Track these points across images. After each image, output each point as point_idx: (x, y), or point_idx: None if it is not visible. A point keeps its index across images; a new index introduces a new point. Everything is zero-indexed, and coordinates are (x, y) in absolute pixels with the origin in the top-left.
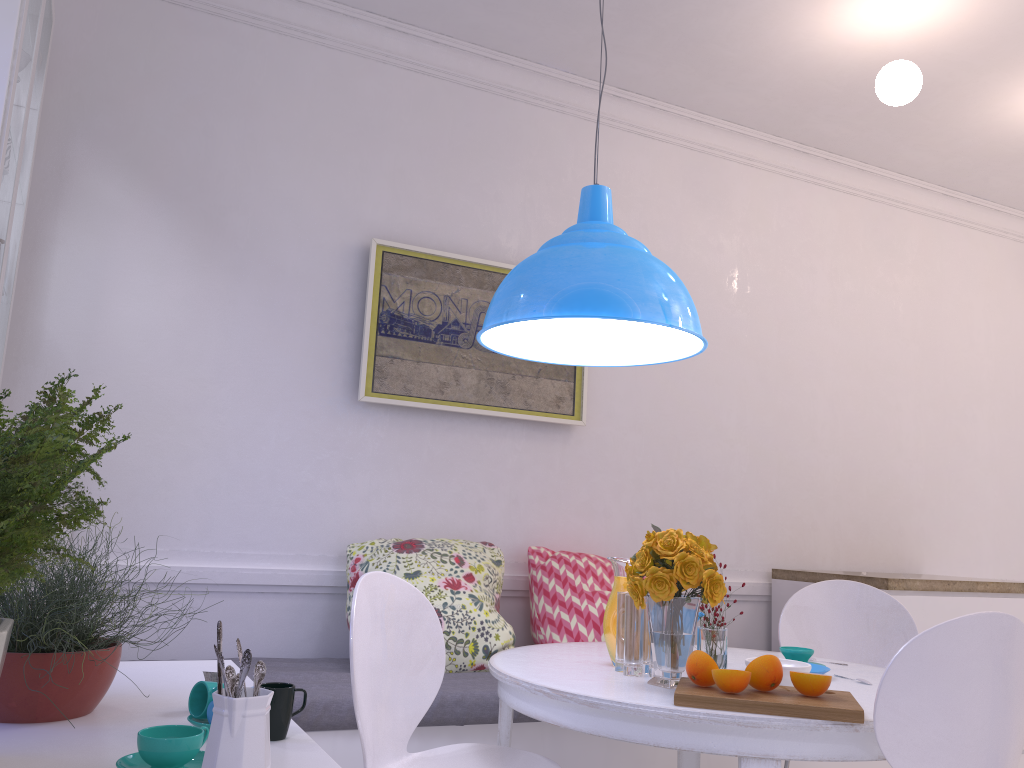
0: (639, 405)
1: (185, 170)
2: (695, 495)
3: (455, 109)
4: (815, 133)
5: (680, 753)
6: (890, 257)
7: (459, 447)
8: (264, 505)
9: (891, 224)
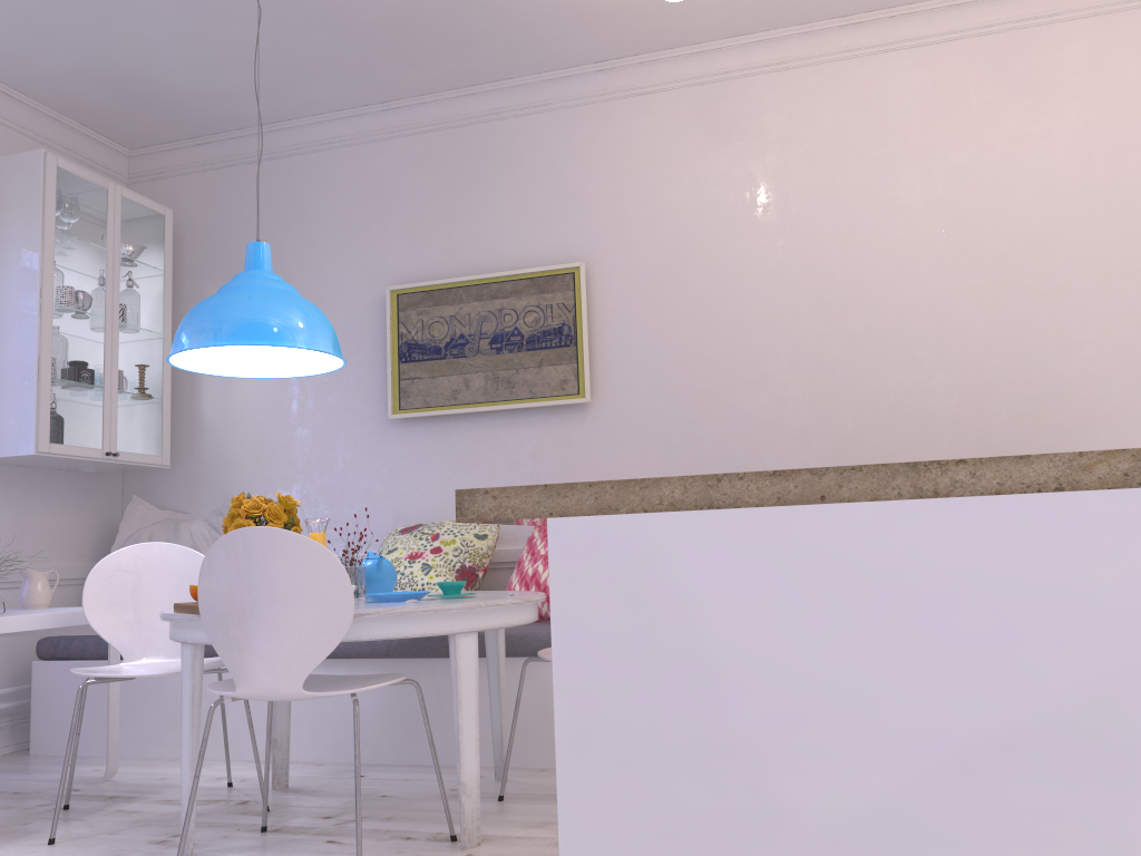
0: (660, 369)
1: None
2: (737, 450)
3: (452, 151)
4: (836, 3)
5: (489, 684)
6: (1031, 96)
7: (482, 442)
8: (340, 509)
9: (1030, 52)
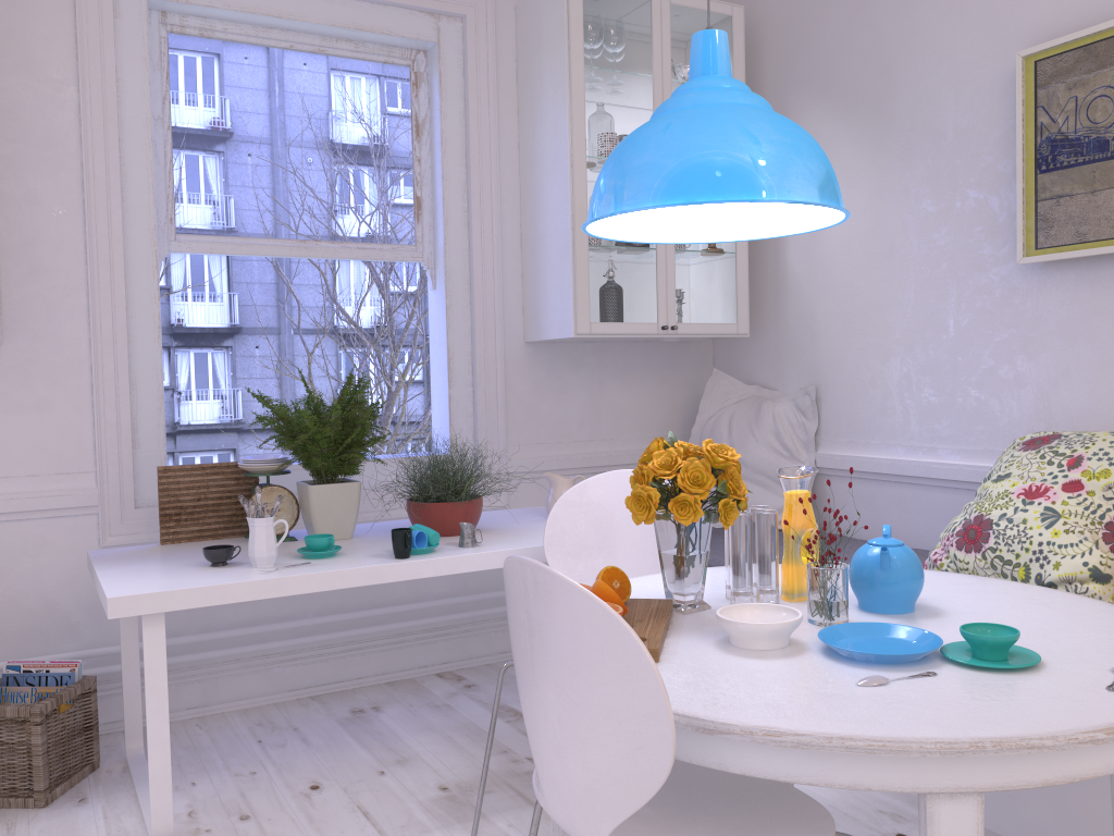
0: None
1: (856, 74)
2: None
3: None
4: None
5: (1111, 780)
6: None
7: None
8: (950, 397)
9: None
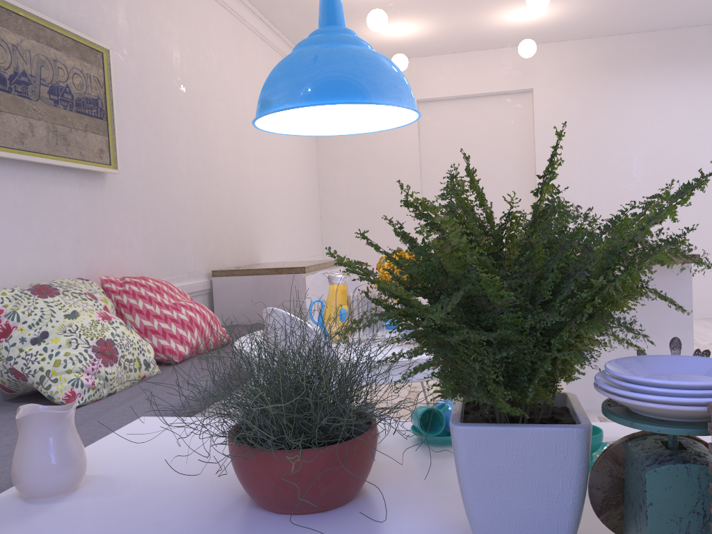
0: (140, 156)
1: None
2: (173, 224)
3: None
4: None
5: None
6: (240, 57)
7: (35, 195)
8: None
9: (239, 33)
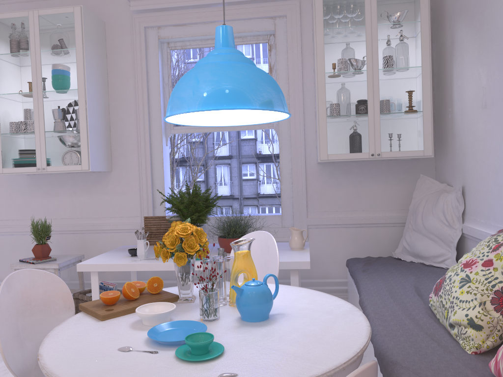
0: None
1: (473, 0)
2: None
3: None
4: None
5: None
6: None
7: None
8: None
9: None
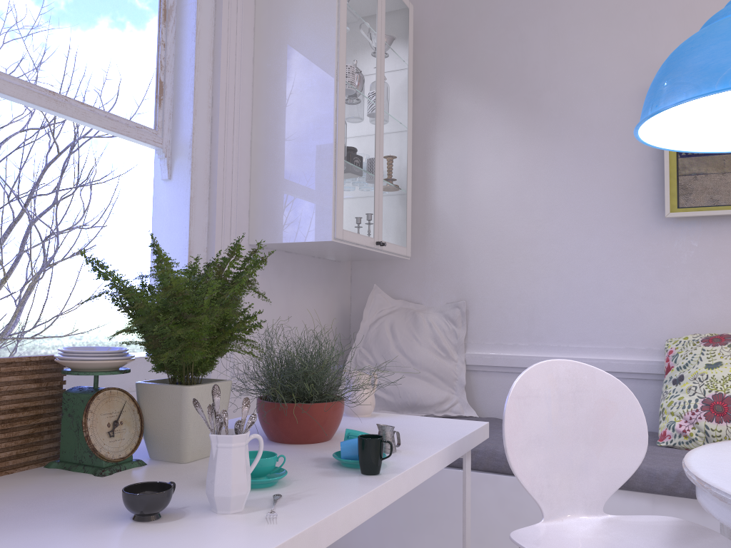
0: None
1: (509, 73)
2: None
3: None
4: None
5: None
6: None
7: None
8: (594, 310)
9: None
